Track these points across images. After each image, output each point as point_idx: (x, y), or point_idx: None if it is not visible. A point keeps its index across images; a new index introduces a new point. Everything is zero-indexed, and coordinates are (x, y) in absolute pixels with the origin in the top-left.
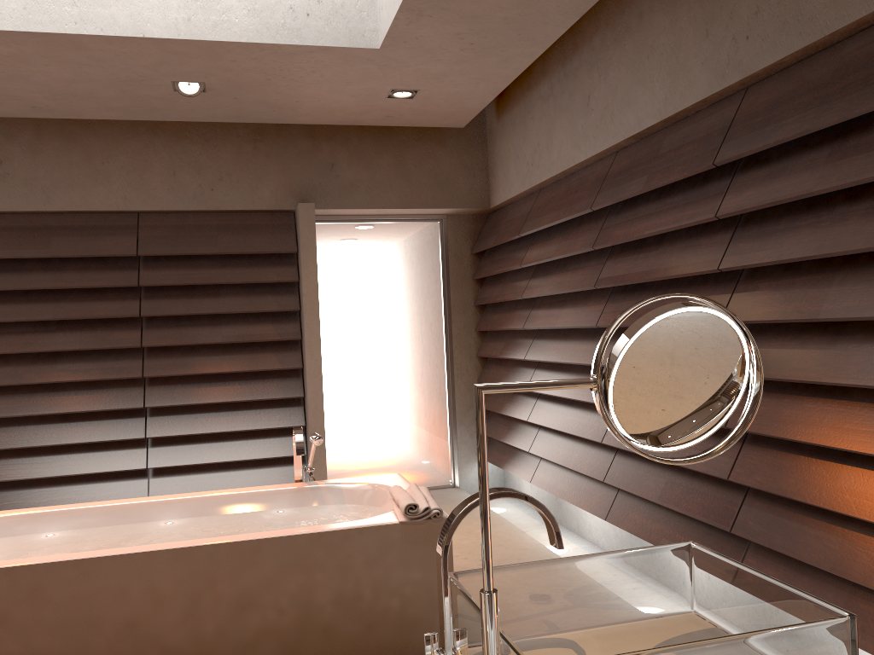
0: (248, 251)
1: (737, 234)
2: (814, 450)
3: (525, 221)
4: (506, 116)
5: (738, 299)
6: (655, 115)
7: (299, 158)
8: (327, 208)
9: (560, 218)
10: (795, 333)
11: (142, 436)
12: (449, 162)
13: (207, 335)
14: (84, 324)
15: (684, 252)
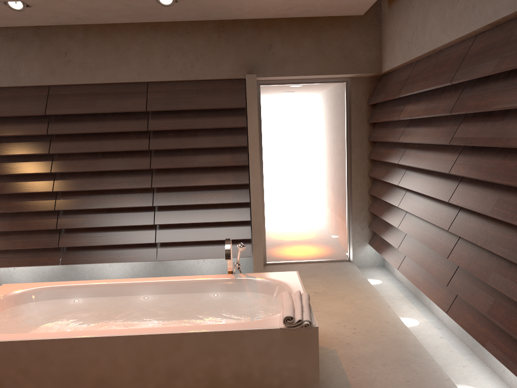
0: (214, 107)
1: None
2: None
3: (403, 85)
4: (395, 5)
5: None
6: (510, 7)
7: (248, 42)
8: (266, 76)
9: (427, 87)
10: None
11: (152, 223)
12: (352, 40)
13: (190, 162)
14: (117, 154)
15: None
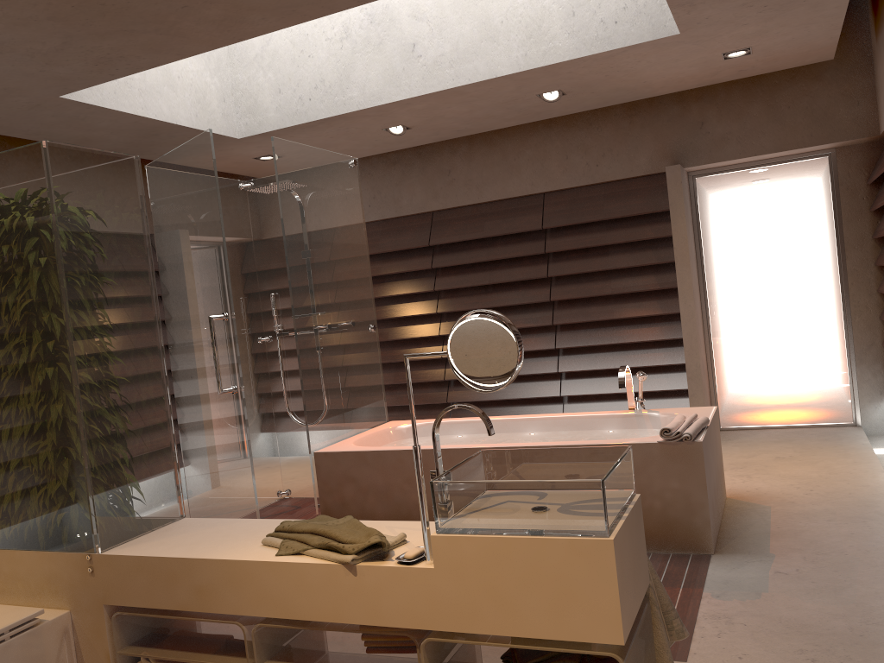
0: (628, 214)
1: None
2: None
3: None
4: (879, 37)
5: None
6: None
7: (670, 123)
8: (699, 165)
9: None
10: None
11: (555, 371)
12: (827, 95)
13: (599, 288)
14: (511, 285)
15: None
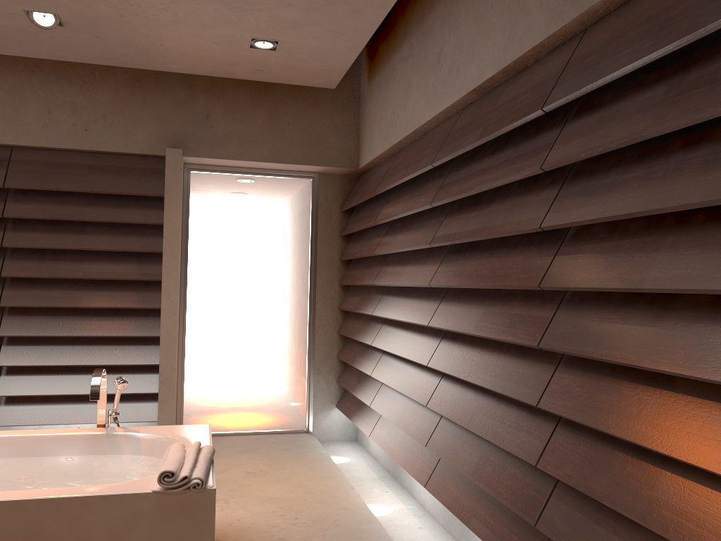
0: (116, 191)
1: (564, 190)
2: (630, 446)
3: (382, 180)
4: (375, 80)
5: (560, 263)
6: (495, 65)
7: (175, 106)
8: (199, 156)
9: (406, 175)
10: (618, 304)
11: None
12: (322, 122)
13: (69, 270)
14: None
15: (512, 209)
